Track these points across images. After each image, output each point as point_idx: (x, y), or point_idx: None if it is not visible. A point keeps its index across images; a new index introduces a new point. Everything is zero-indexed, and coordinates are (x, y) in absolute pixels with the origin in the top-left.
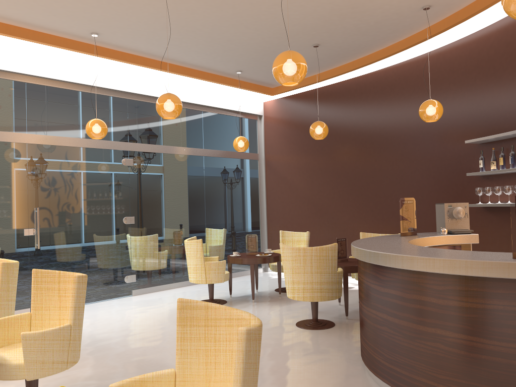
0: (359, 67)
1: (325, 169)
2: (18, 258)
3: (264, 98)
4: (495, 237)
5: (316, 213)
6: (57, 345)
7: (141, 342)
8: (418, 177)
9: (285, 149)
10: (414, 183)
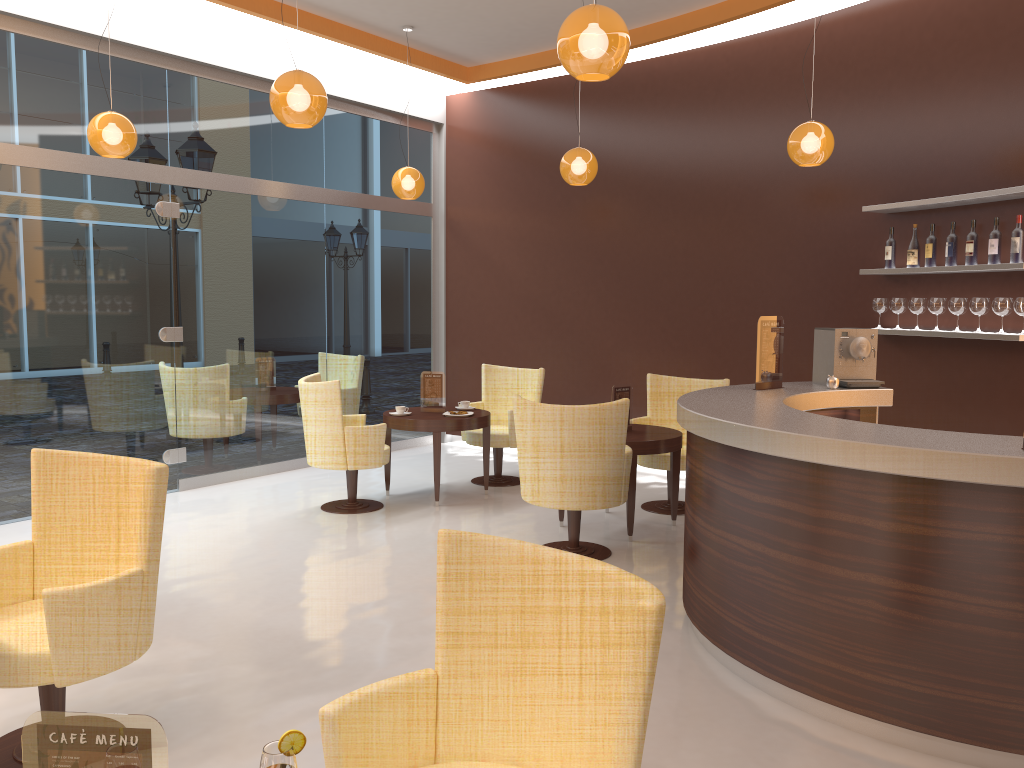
0: (657, 40)
1: (573, 244)
2: None
3: (448, 88)
4: (900, 392)
5: (550, 331)
6: (117, 613)
7: (236, 591)
8: (761, 270)
9: (491, 198)
10: (751, 281)
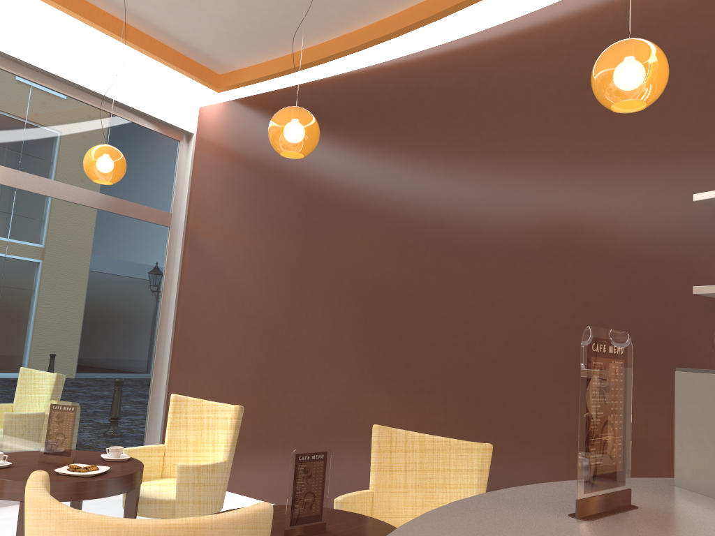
0: (413, 25)
1: (311, 259)
2: None
3: (202, 99)
4: None
5: (278, 359)
6: None
7: None
8: (533, 293)
9: (231, 209)
10: (520, 307)
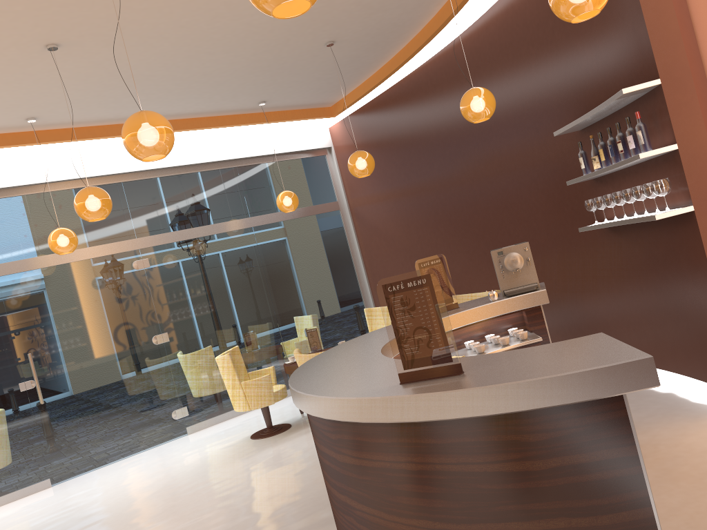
0: (416, 51)
1: (419, 205)
2: (19, 420)
3: (328, 122)
4: (629, 271)
5: None
6: None
7: (132, 517)
8: (526, 194)
9: (368, 187)
10: (523, 204)
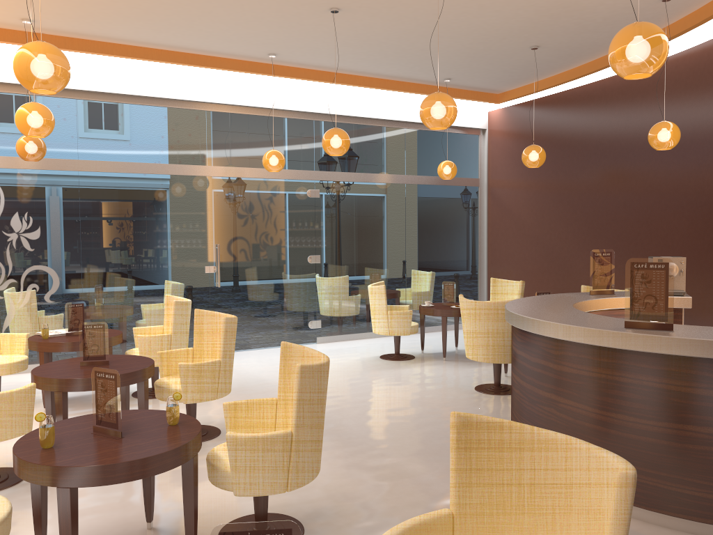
0: (602, 68)
1: (559, 201)
2: (199, 296)
3: (489, 106)
4: None
5: (546, 257)
6: (208, 376)
7: None
8: (670, 216)
9: (512, 173)
10: (664, 224)
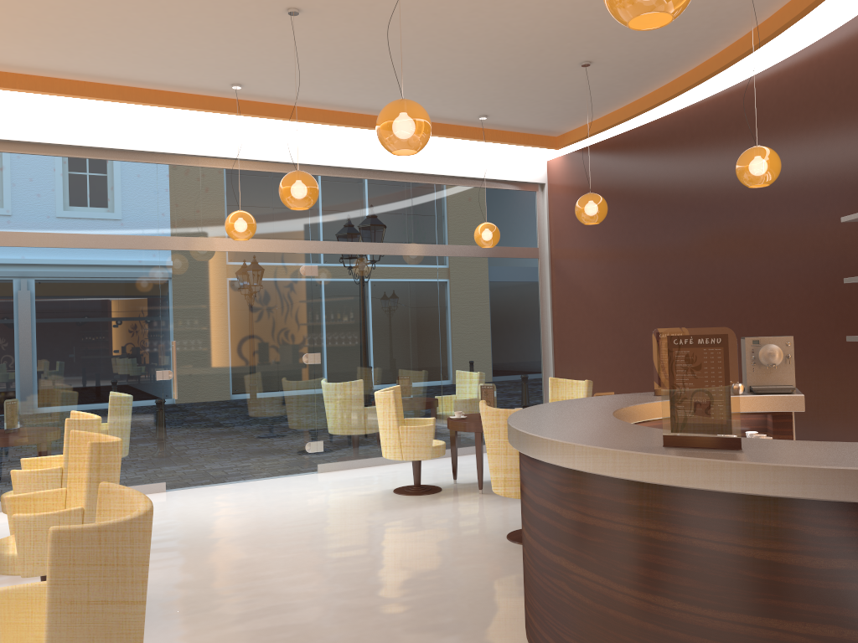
0: (681, 91)
1: (639, 272)
2: (148, 411)
3: (547, 154)
4: None
5: (626, 348)
6: None
7: (264, 542)
8: (782, 284)
9: (579, 239)
10: (775, 295)
